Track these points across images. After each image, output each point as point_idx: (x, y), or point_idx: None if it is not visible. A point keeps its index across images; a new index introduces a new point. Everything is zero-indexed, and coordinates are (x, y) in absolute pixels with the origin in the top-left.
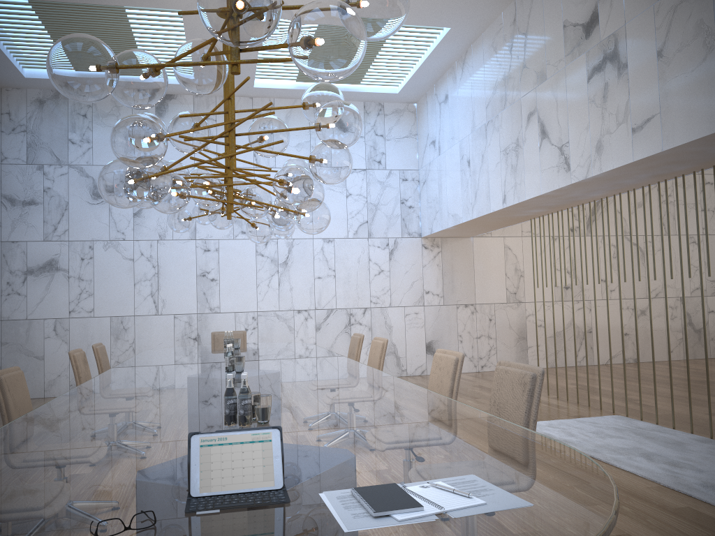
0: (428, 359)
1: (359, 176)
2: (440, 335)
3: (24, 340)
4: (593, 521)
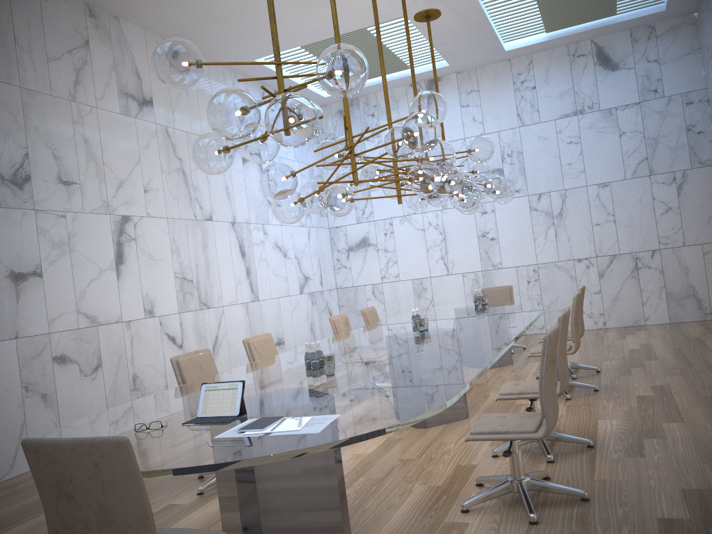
0: None
1: (632, 111)
2: None
3: (353, 303)
4: (318, 443)
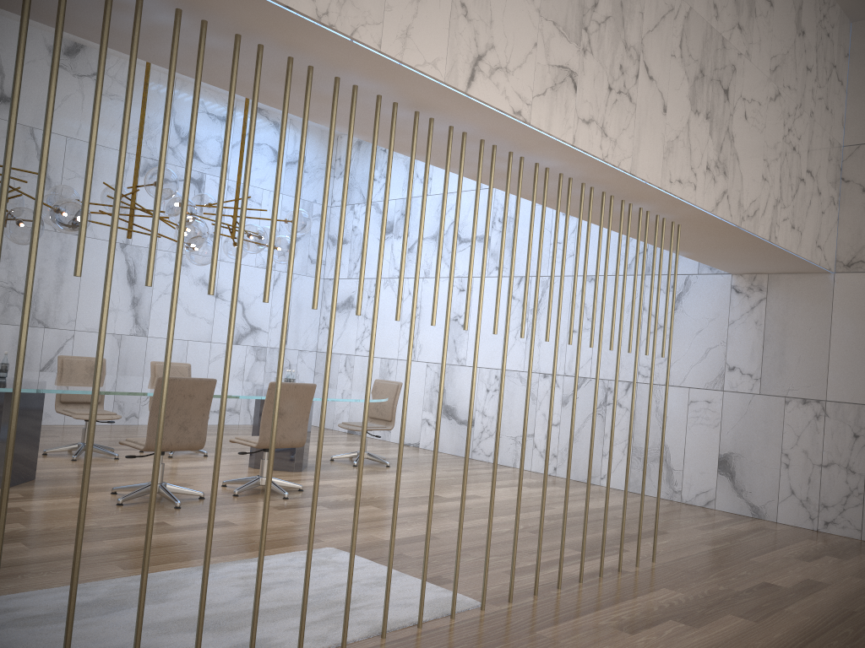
0: (720, 482)
1: None
2: (748, 446)
3: None
4: None
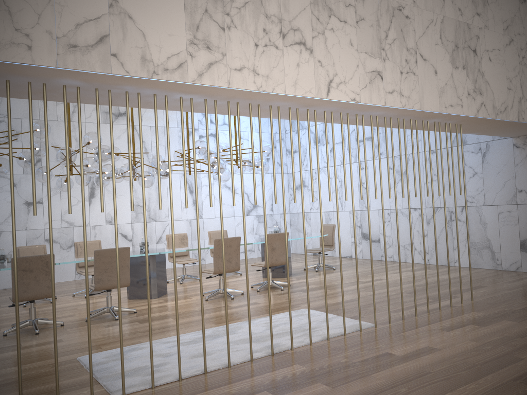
0: (522, 256)
1: None
2: None
3: (296, 224)
4: None
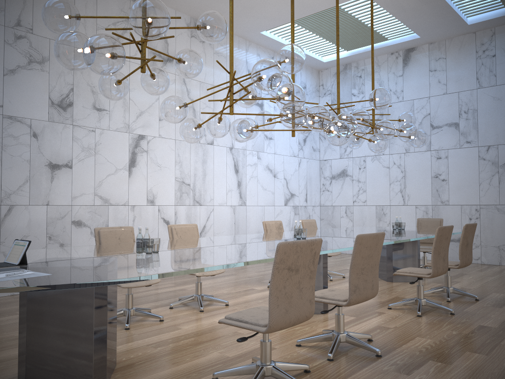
0: None
1: None
2: None
3: (330, 218)
4: None
